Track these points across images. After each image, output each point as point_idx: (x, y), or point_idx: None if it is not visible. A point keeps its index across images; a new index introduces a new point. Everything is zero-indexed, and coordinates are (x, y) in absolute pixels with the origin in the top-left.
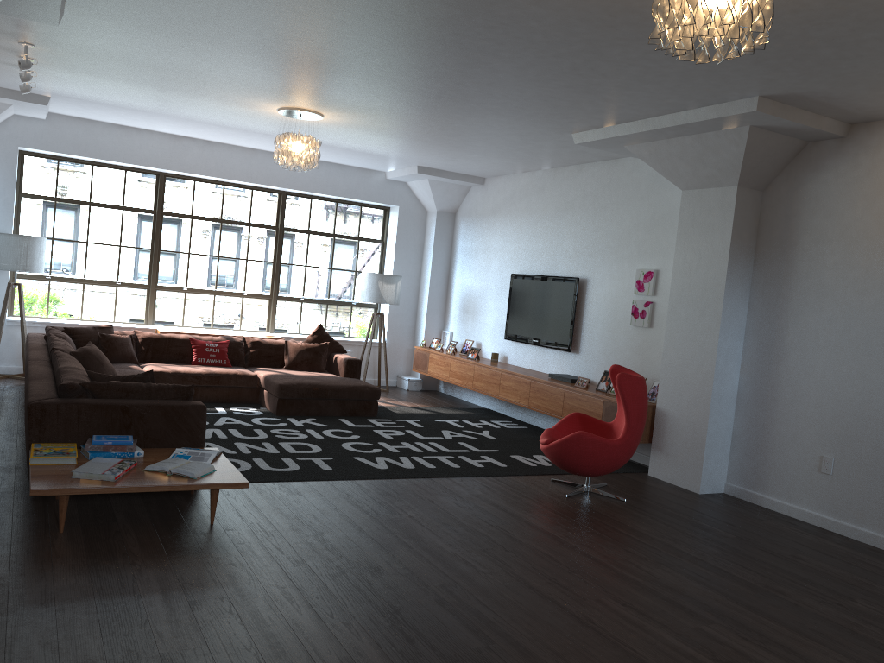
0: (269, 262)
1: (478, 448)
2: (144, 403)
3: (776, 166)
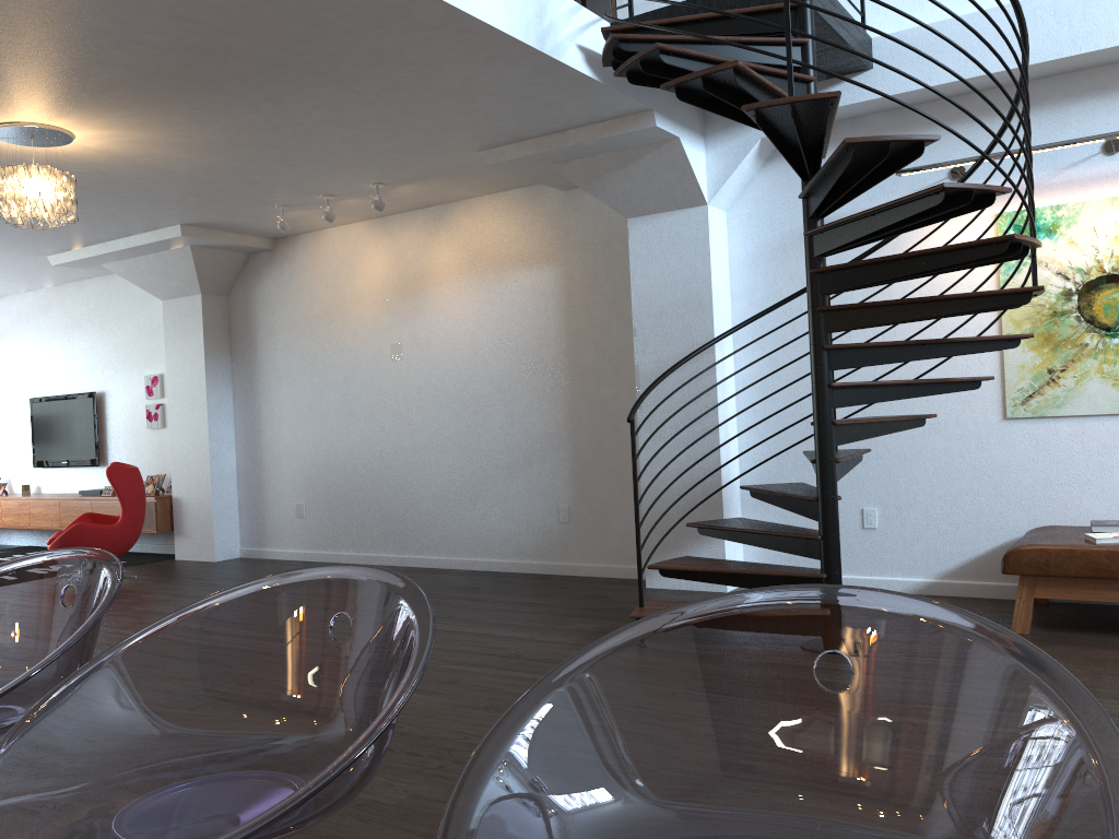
0: None
1: None
2: None
3: (231, 275)
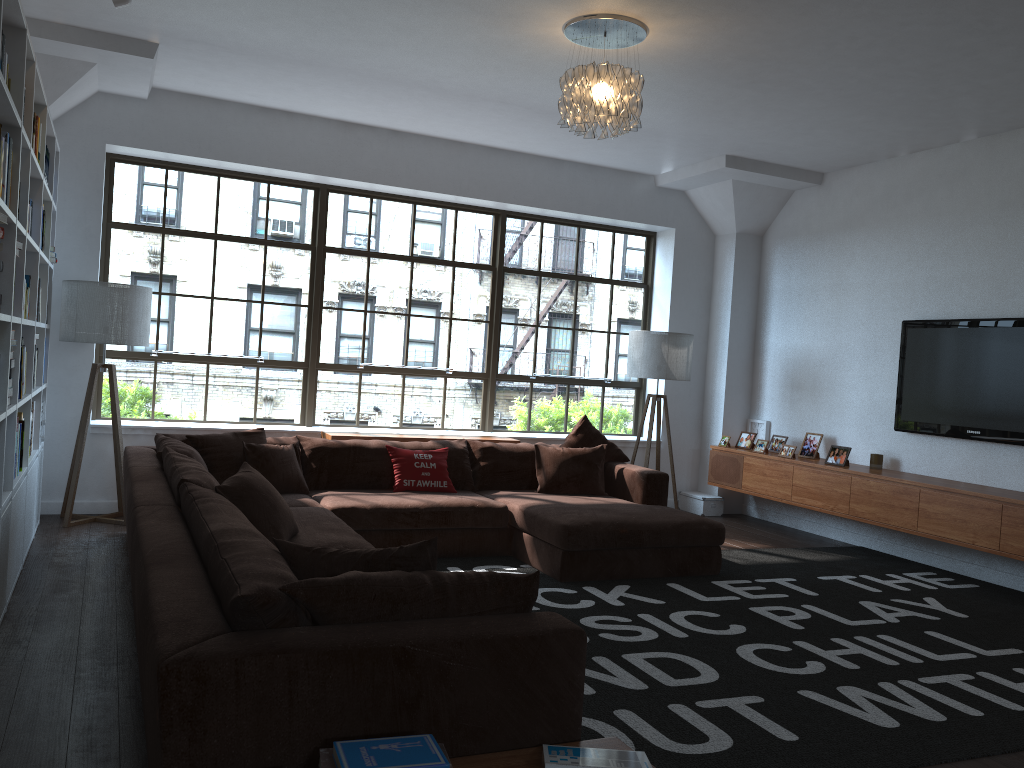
0: (484, 322)
1: (978, 646)
2: (446, 636)
3: None
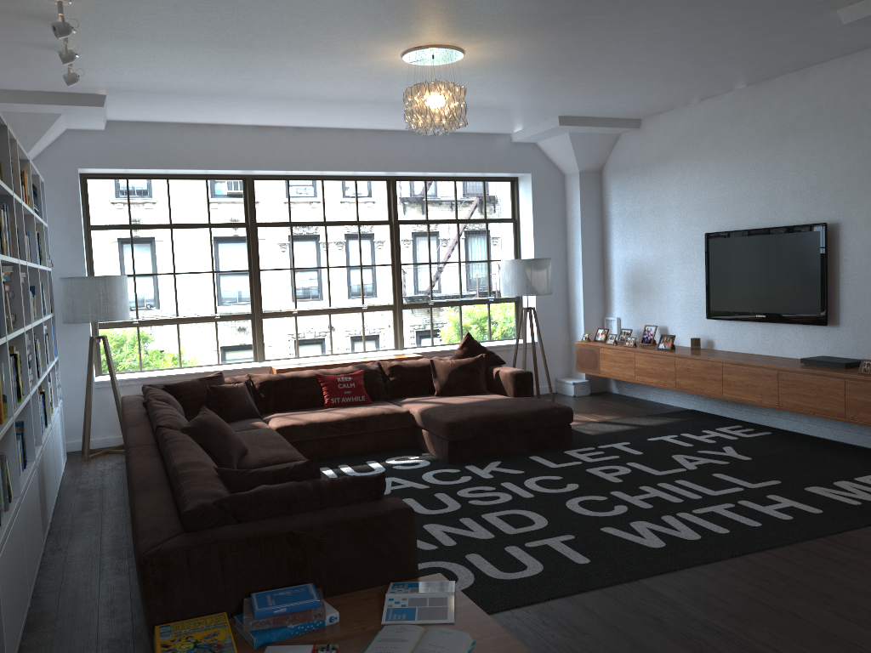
0: (387, 265)
1: (749, 481)
2: (320, 521)
3: None
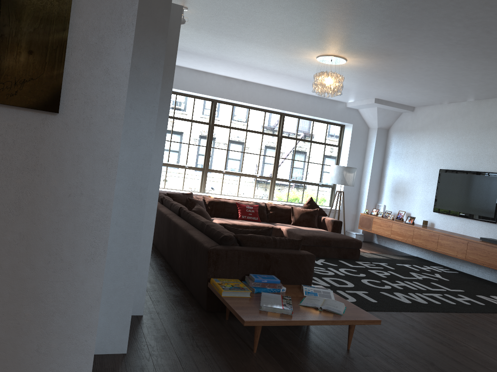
0: (273, 157)
1: (448, 288)
2: (277, 252)
3: None
